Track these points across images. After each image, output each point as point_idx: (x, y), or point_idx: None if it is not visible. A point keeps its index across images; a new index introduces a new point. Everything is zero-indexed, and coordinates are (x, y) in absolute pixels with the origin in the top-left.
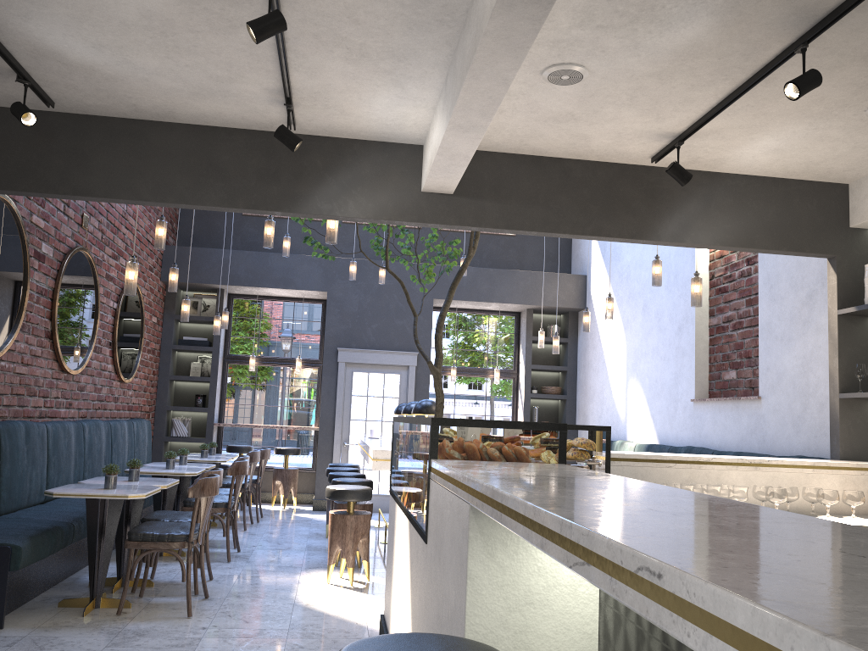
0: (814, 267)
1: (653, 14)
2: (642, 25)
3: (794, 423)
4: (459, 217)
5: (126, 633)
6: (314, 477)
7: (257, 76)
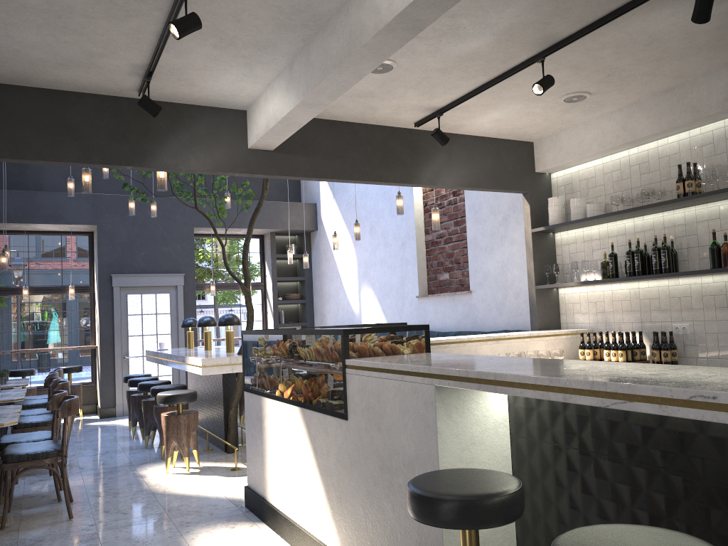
0: (507, 198)
1: (456, 32)
2: (446, 38)
3: (498, 308)
4: (279, 169)
5: (25, 542)
6: (94, 390)
7: (128, 54)
